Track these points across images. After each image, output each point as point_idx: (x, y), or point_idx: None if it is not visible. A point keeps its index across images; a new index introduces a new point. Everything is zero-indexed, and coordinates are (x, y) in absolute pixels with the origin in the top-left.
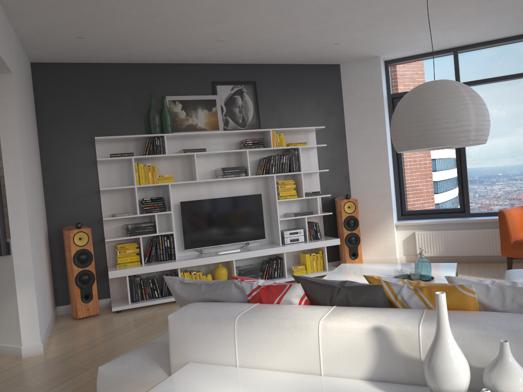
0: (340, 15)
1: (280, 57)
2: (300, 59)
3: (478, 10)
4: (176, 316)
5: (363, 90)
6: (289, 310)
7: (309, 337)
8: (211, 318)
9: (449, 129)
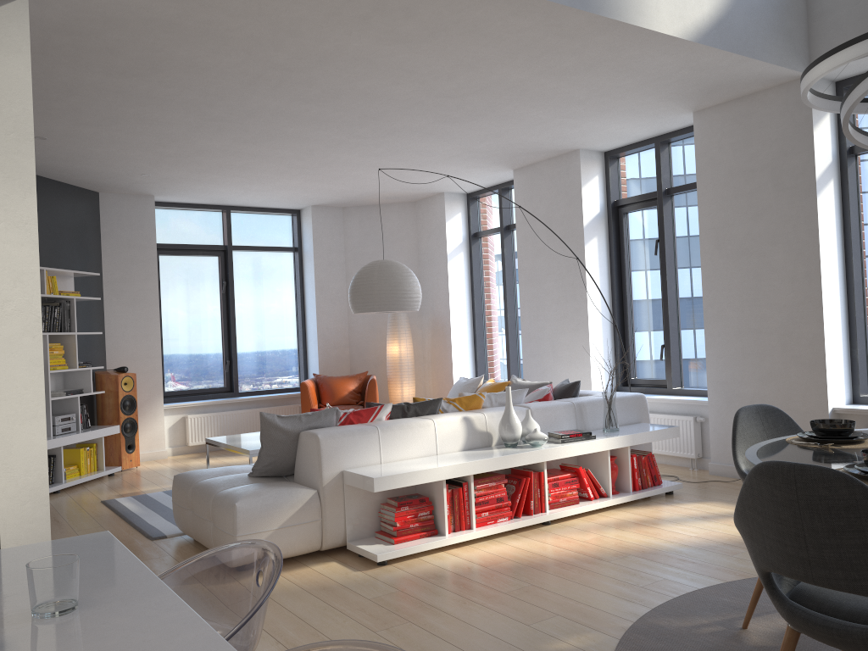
0: (205, 156)
1: (55, 169)
2: (71, 177)
3: (297, 184)
4: (326, 435)
5: (130, 233)
6: (398, 419)
7: (429, 430)
8: (358, 430)
9: (412, 298)
